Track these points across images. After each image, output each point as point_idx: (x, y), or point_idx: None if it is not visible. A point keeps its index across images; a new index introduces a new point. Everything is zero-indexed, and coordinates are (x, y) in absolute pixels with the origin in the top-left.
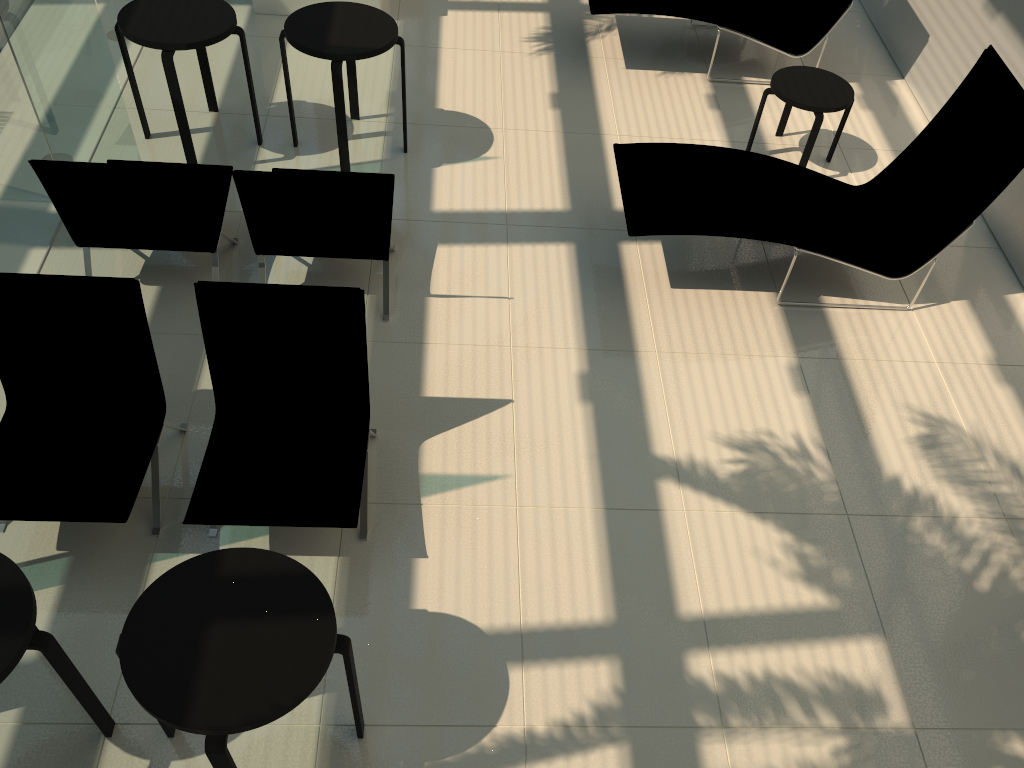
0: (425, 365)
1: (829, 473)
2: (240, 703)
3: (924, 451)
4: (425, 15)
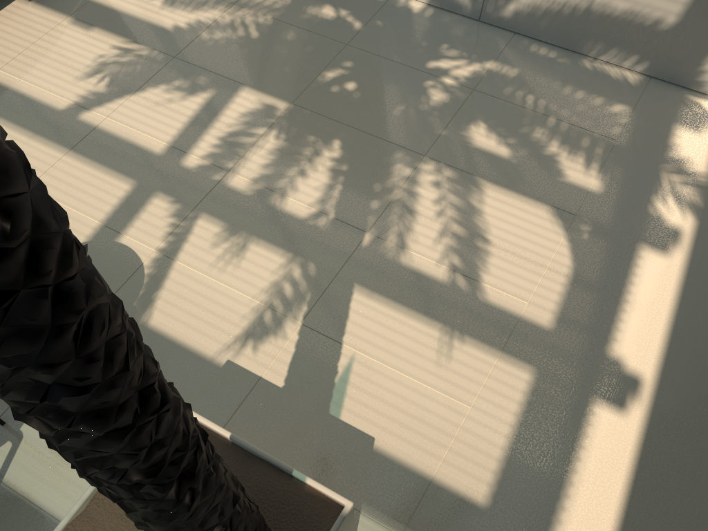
0: None
1: (147, 48)
2: None
3: (173, 7)
4: None
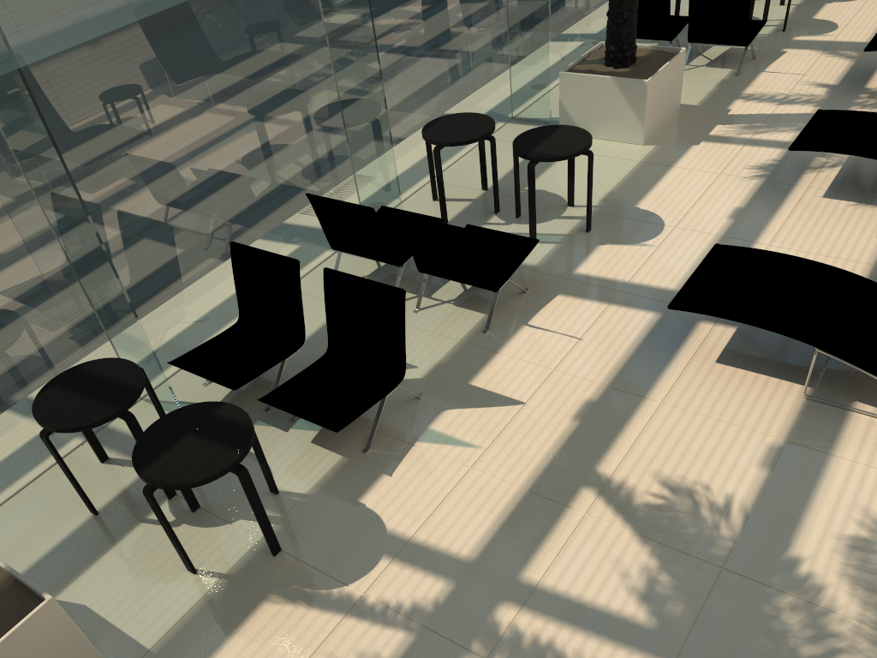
0: (486, 365)
1: (734, 533)
2: (167, 473)
3: (848, 550)
4: (680, 143)
